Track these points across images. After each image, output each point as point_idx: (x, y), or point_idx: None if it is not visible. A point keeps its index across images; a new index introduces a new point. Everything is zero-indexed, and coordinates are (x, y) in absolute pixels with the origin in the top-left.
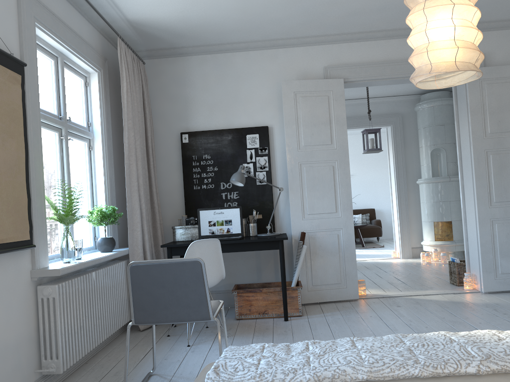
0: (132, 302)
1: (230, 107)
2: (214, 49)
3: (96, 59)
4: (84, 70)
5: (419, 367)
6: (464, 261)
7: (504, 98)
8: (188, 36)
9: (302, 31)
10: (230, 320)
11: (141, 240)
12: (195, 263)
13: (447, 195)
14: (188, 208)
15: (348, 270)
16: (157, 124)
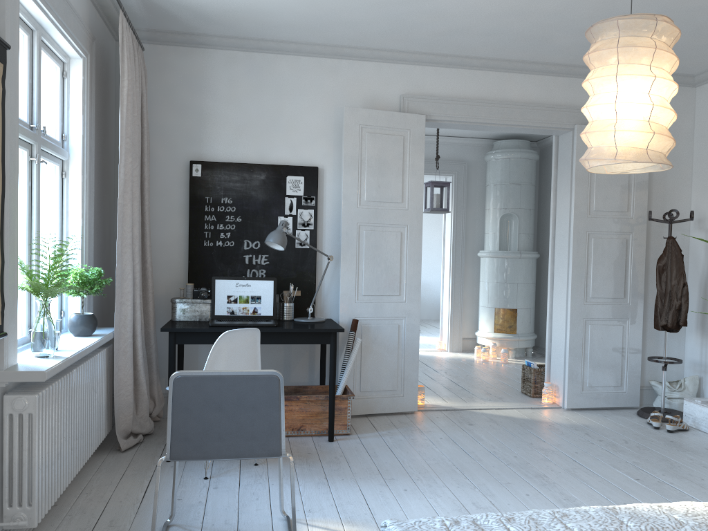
0: (170, 428)
1: (267, 132)
2: (251, 45)
3: (84, 38)
4: (64, 53)
5: None
6: (540, 366)
7: None
8: (218, 21)
9: (379, 42)
10: None
11: (132, 319)
12: (272, 378)
13: (515, 275)
14: (192, 273)
15: (408, 373)
16: (154, 143)
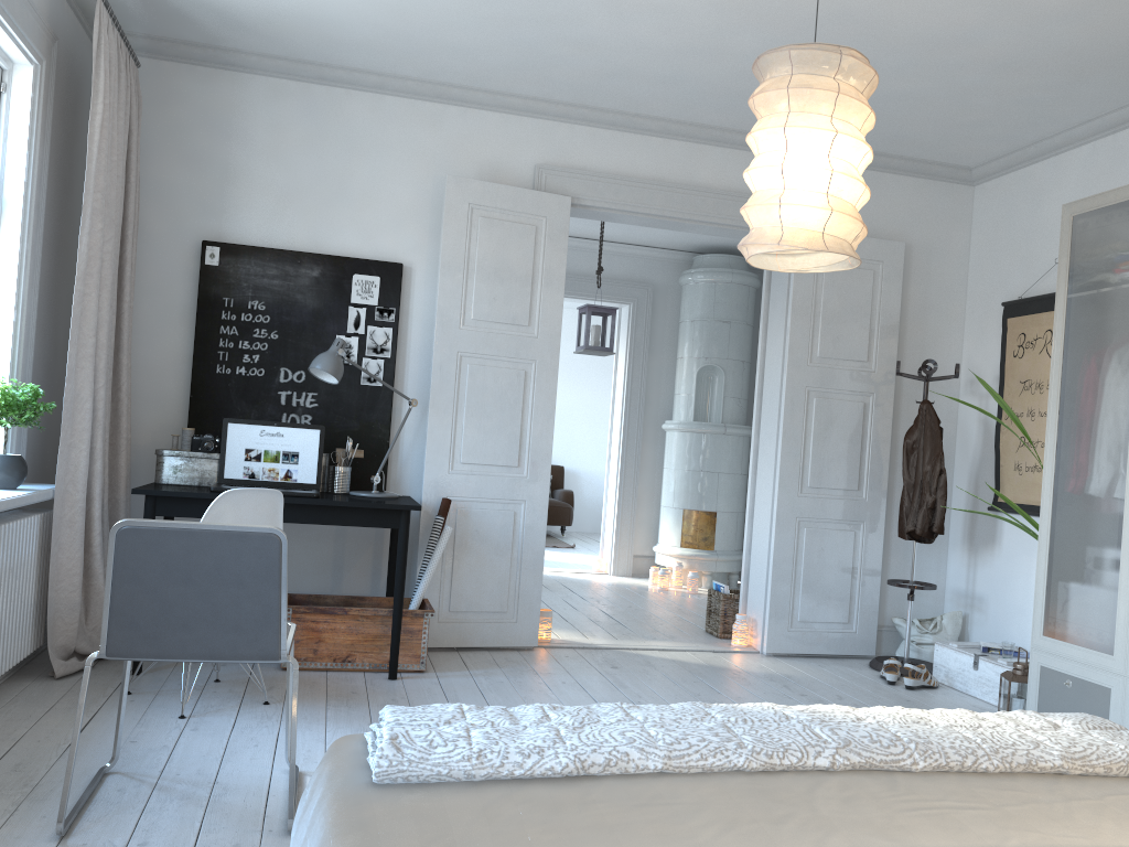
0: (108, 607)
1: (326, 206)
2: (310, 73)
3: (37, 35)
4: (4, 54)
5: (746, 754)
6: (736, 592)
7: (852, 296)
8: (257, 30)
9: (505, 82)
10: (269, 670)
11: (86, 472)
12: (270, 538)
13: (716, 460)
14: (195, 413)
15: (526, 587)
16: (147, 210)
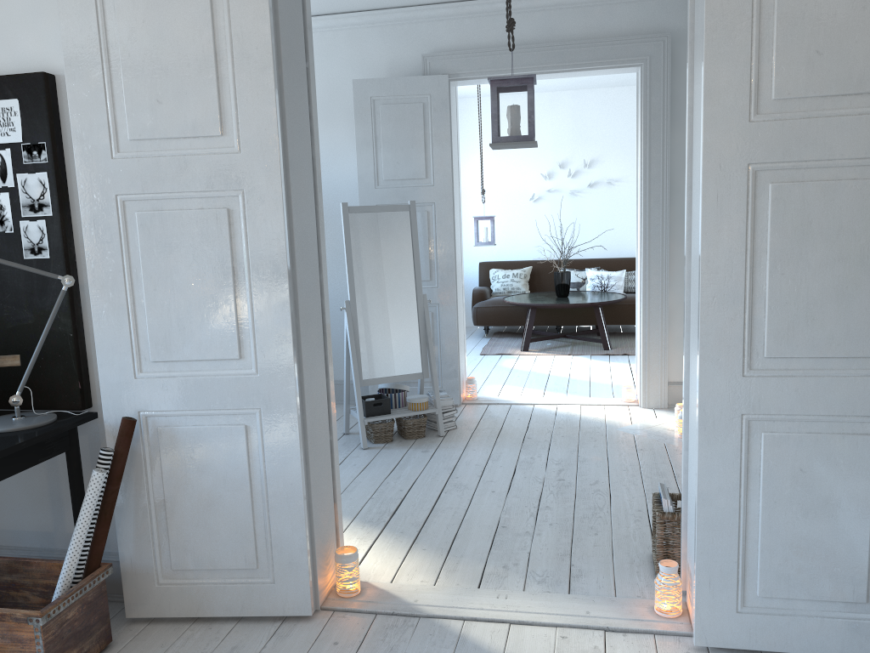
0: None
1: None
2: None
3: None
4: None
5: None
6: None
7: None
8: None
9: None
10: None
11: None
12: None
13: None
14: None
15: (280, 533)
16: None
